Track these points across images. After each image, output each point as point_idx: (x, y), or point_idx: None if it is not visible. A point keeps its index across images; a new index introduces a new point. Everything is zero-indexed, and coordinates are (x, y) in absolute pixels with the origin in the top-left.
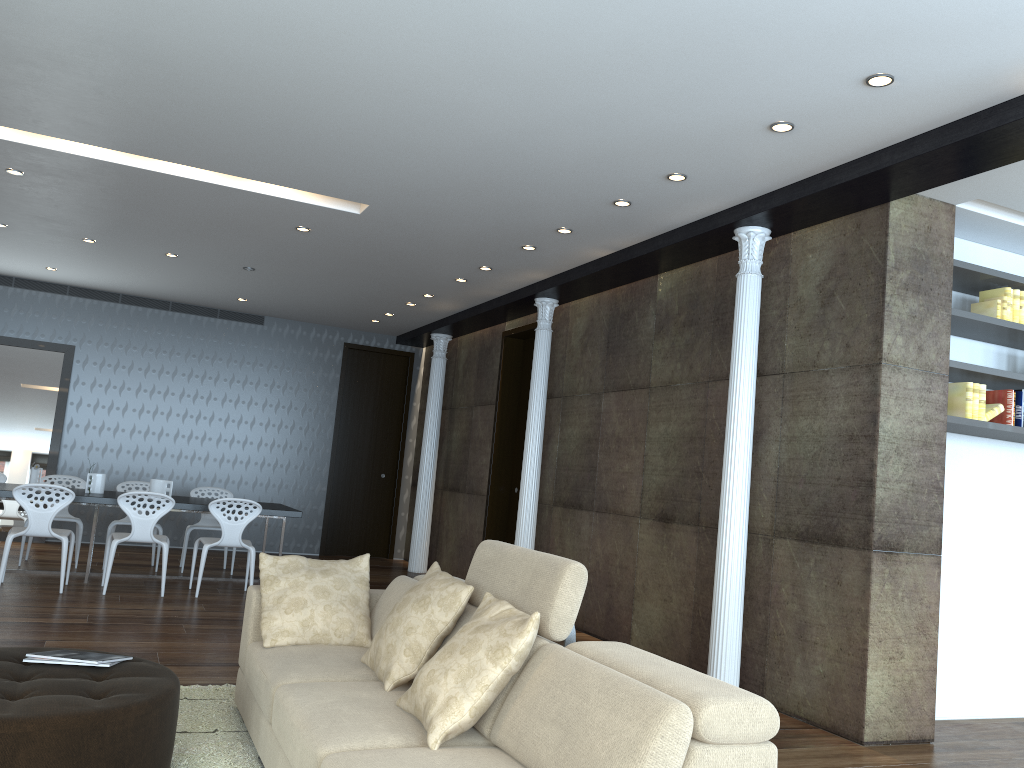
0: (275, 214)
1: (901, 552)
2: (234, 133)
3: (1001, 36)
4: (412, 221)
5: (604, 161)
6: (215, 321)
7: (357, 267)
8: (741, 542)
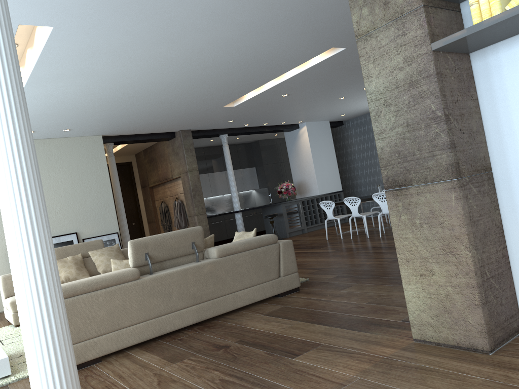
0: (341, 62)
1: (411, 186)
2: (245, 71)
3: None
4: None
5: (273, 5)
6: None
7: None
8: None
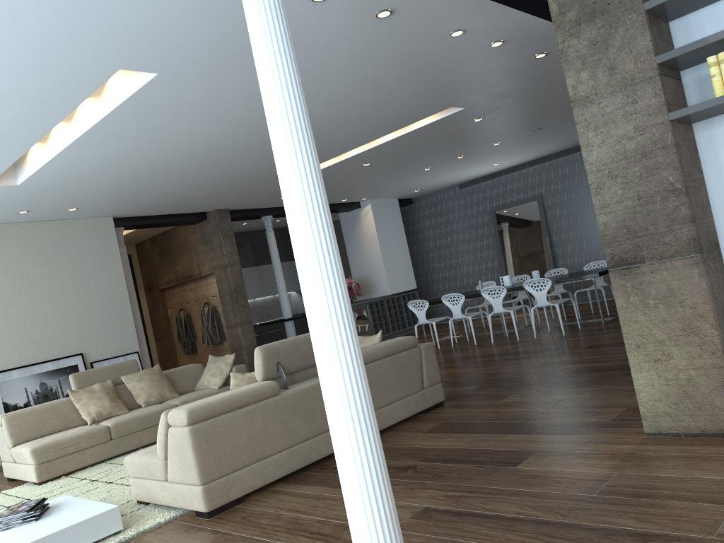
0: (450, 125)
1: (643, 264)
2: (341, 133)
3: None
4: (486, 96)
5: (417, 56)
6: None
7: (562, 105)
8: None
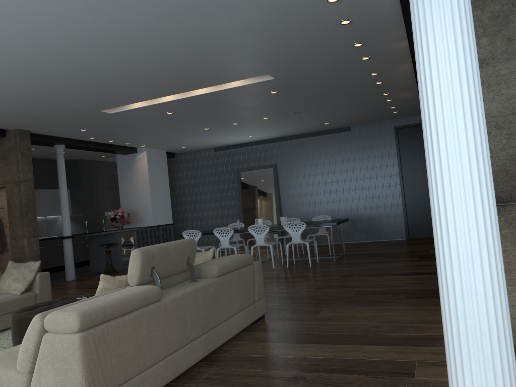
0: (253, 92)
1: None
2: (176, 75)
3: None
4: (296, 72)
5: (289, 13)
6: (328, 136)
7: (328, 96)
8: None
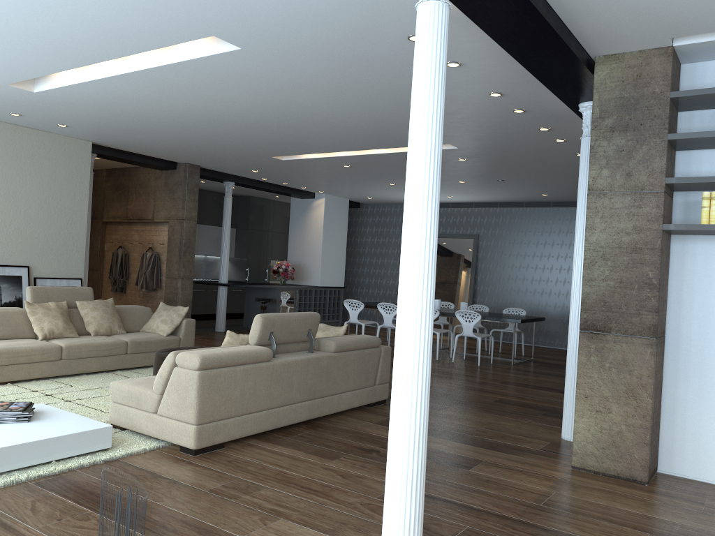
0: None
1: (609, 333)
2: (347, 136)
3: (390, 8)
4: (481, 145)
5: (453, 101)
6: (549, 209)
7: (532, 169)
8: (576, 329)
